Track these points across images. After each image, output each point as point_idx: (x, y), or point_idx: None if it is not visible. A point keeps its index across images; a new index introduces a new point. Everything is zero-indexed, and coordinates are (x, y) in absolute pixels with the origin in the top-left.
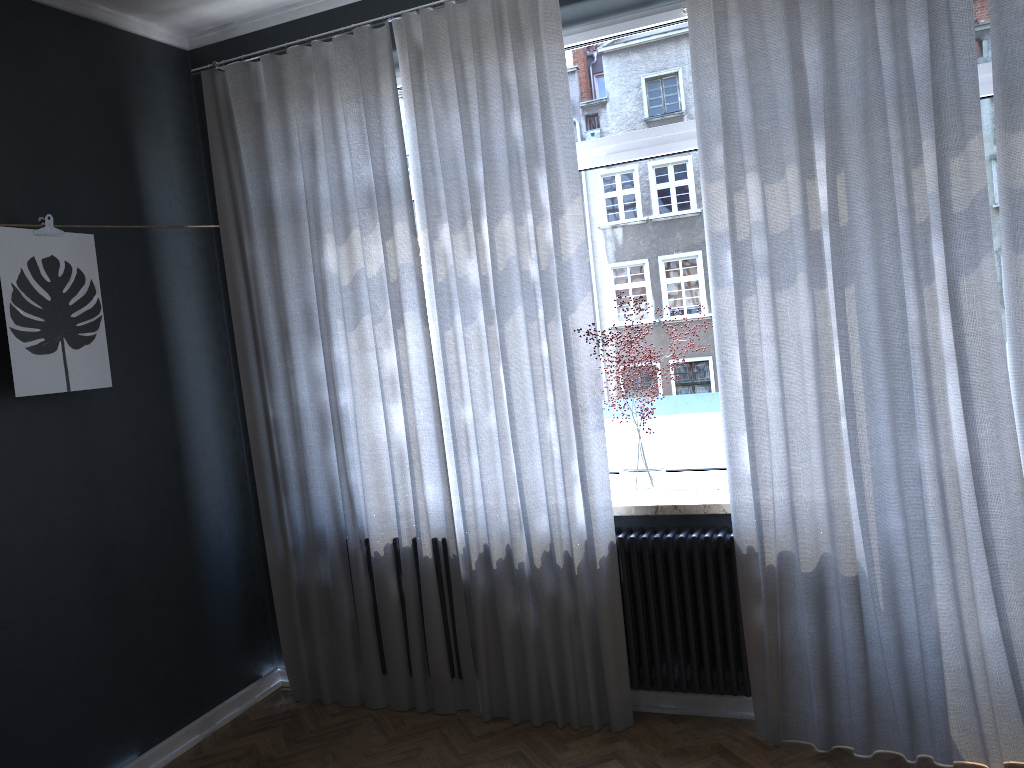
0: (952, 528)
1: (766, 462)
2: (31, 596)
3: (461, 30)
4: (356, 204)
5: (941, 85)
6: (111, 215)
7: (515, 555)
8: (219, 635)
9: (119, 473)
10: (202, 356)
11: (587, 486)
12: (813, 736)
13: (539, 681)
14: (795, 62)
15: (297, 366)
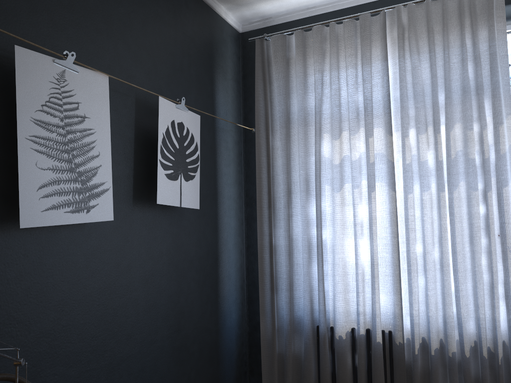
0: None
1: None
2: (142, 340)
3: (433, 16)
4: (347, 117)
5: None
6: (202, 110)
7: (450, 346)
8: (225, 382)
9: (190, 266)
10: (232, 203)
11: None
12: None
13: None
14: None
15: (294, 213)
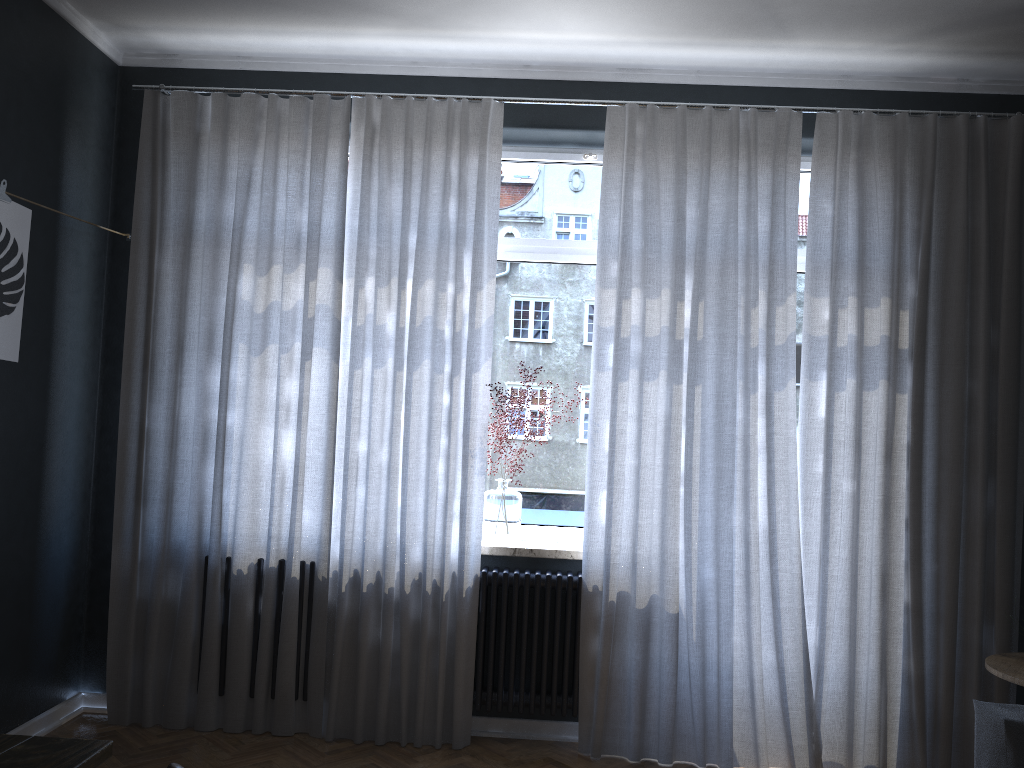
0: (752, 578)
1: (620, 515)
2: None
3: (415, 122)
4: (282, 243)
5: (776, 254)
6: (36, 197)
7: (387, 580)
8: (41, 646)
9: None
10: (78, 355)
11: (465, 522)
12: (626, 750)
13: (388, 702)
14: (680, 214)
15: (186, 381)
